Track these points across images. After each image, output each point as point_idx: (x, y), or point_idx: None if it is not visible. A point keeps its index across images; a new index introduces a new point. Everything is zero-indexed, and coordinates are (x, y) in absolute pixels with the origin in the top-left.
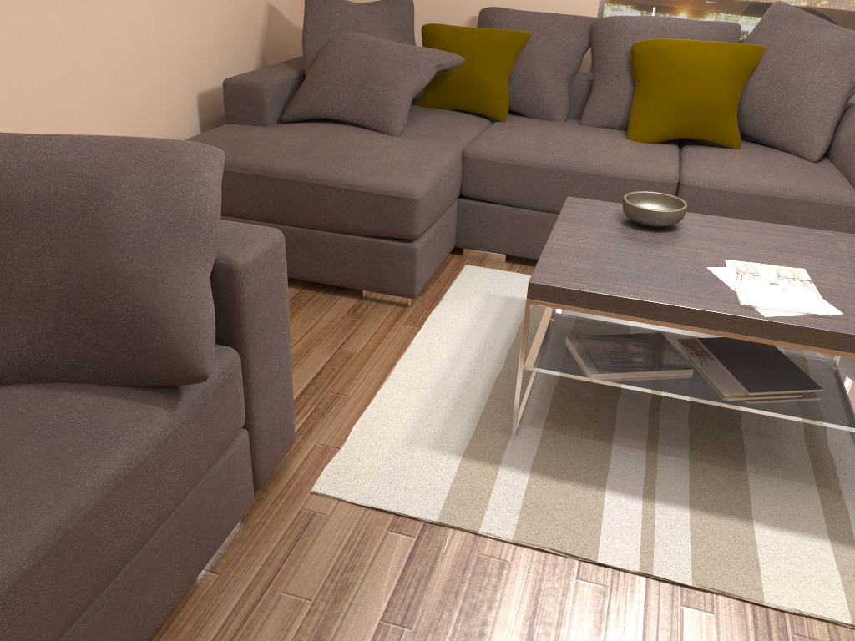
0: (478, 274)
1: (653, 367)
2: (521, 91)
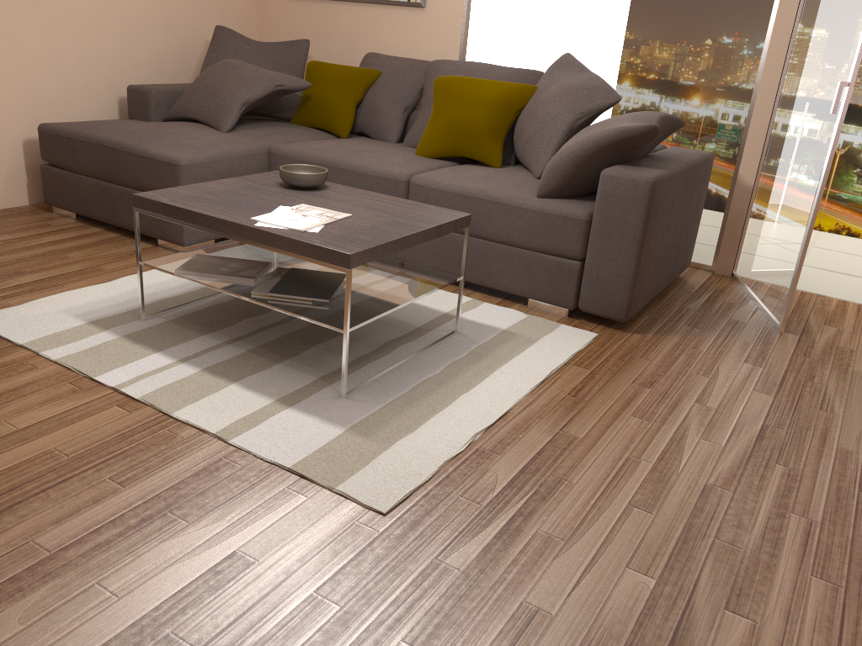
0: None
1: (226, 274)
2: (368, 117)
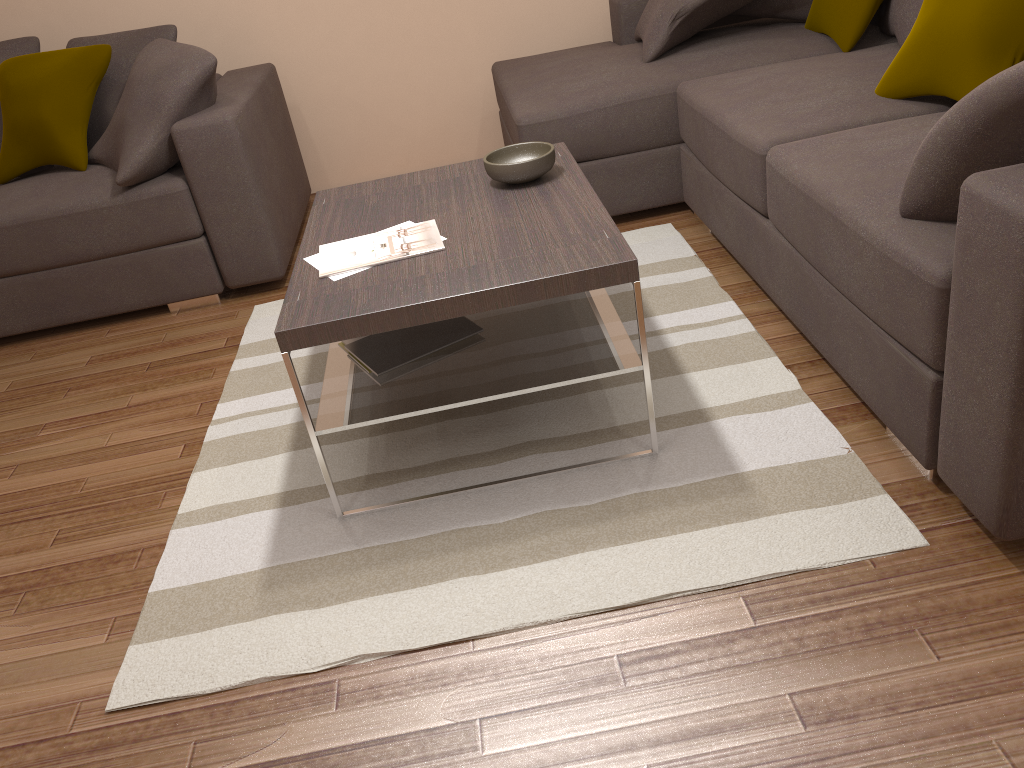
0: (655, 234)
1: None
2: (897, 7)
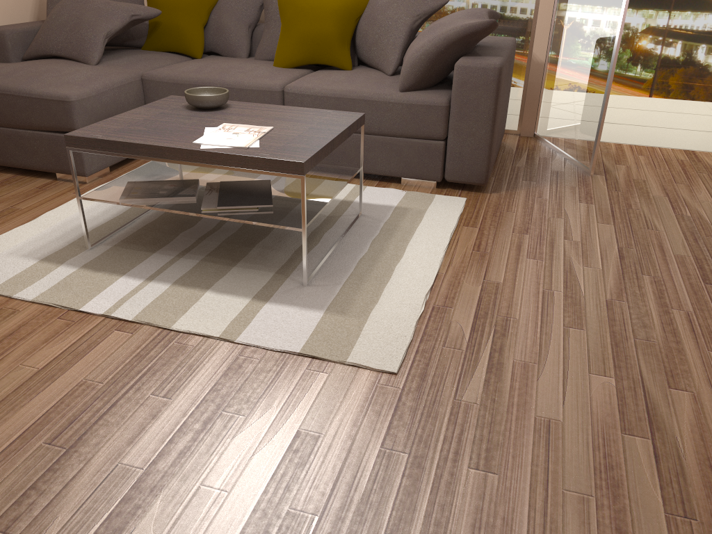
0: None
1: (168, 196)
2: (216, 36)
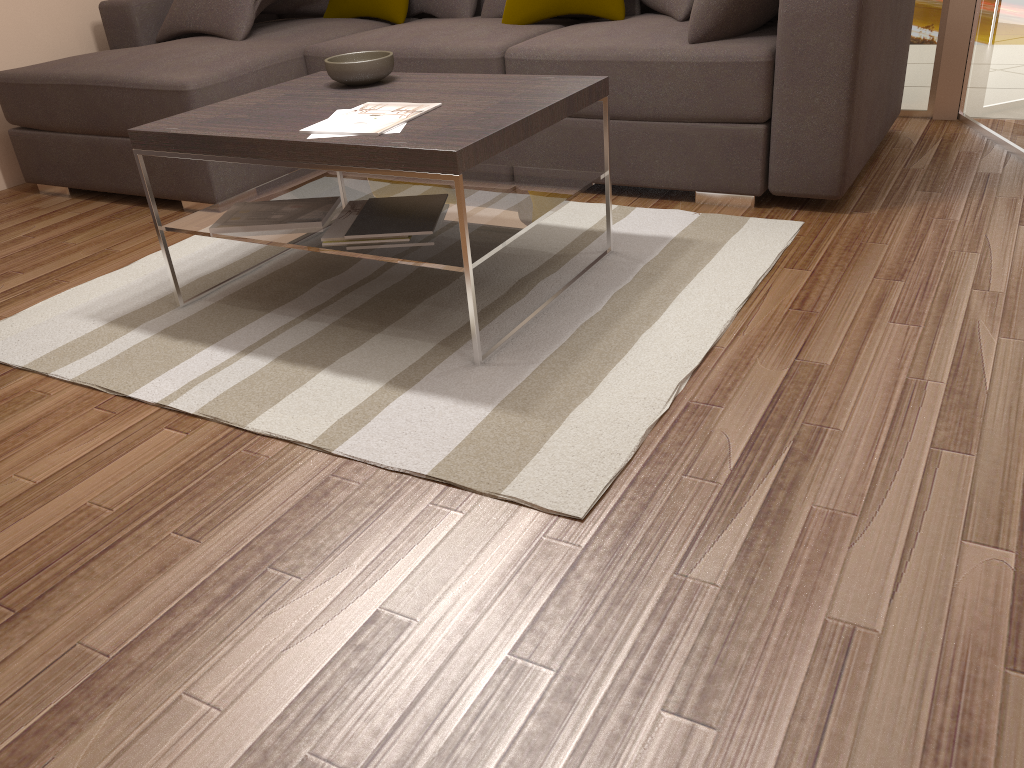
0: None
1: (281, 221)
2: None
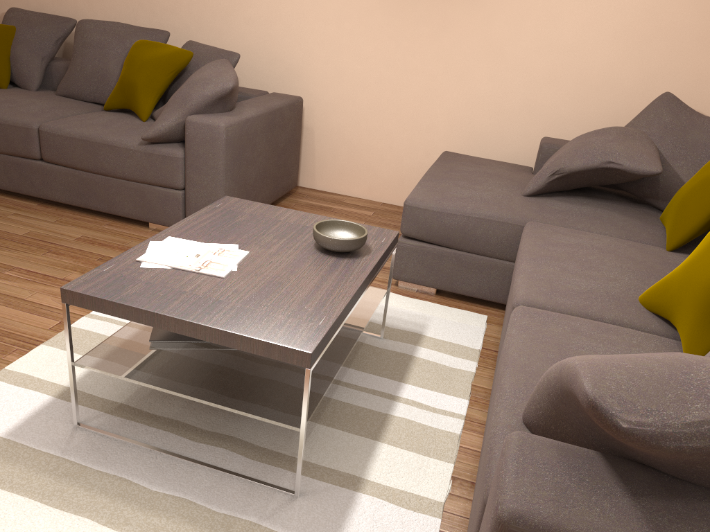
0: (469, 319)
1: None
2: None
